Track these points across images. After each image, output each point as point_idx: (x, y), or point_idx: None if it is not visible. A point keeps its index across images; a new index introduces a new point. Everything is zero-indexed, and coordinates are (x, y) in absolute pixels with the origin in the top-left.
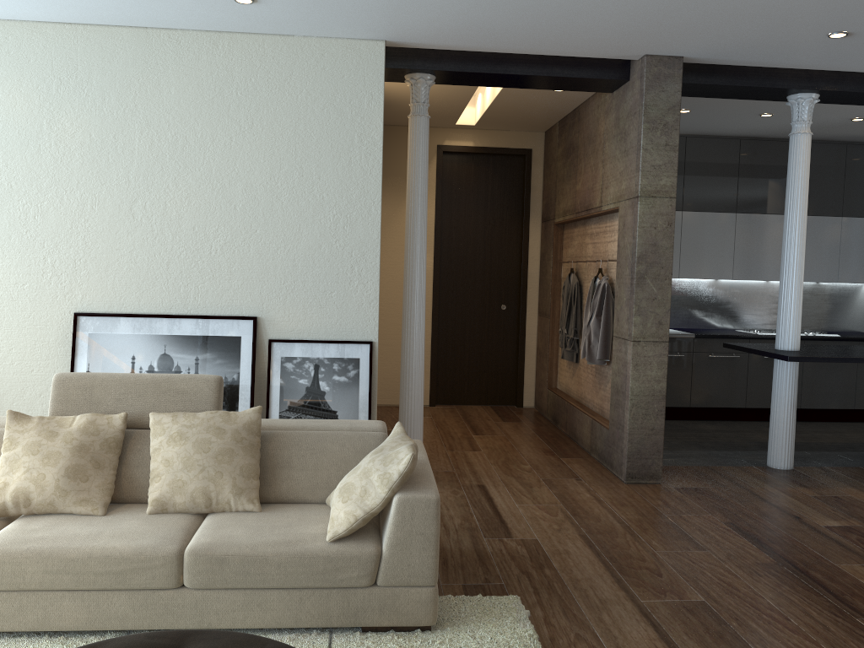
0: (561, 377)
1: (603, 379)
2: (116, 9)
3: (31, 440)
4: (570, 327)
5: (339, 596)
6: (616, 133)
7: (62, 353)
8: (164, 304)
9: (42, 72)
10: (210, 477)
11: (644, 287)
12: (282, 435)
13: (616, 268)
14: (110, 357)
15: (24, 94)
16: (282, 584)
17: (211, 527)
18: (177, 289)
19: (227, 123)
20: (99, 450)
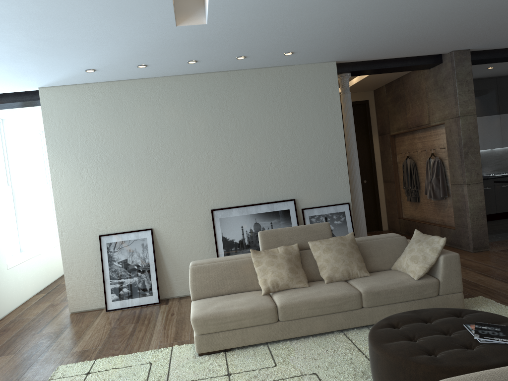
0: (406, 211)
1: (442, 206)
2: (222, 65)
3: (267, 260)
4: (412, 185)
5: (425, 302)
6: (436, 88)
7: (207, 229)
8: (251, 199)
9: (182, 98)
10: (347, 264)
11: (468, 158)
12: (362, 243)
13: (447, 152)
14: (231, 228)
15: (175, 110)
16: (403, 300)
17: (360, 283)
18: (256, 191)
19: (269, 110)
20: (295, 260)
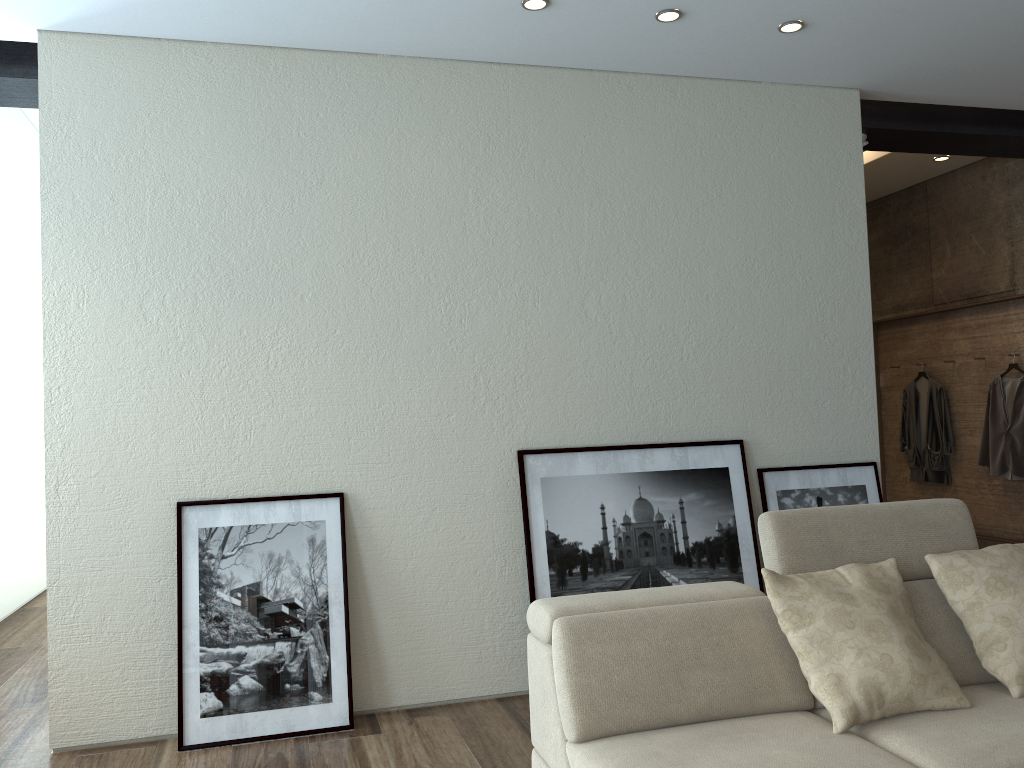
0: None
1: None
2: (598, 41)
3: (829, 608)
4: (934, 442)
5: None
6: None
7: (502, 508)
8: (629, 430)
9: (465, 126)
10: None
11: None
12: None
13: None
14: (574, 508)
15: (442, 155)
16: None
17: None
18: (644, 410)
19: (692, 190)
20: (904, 613)
